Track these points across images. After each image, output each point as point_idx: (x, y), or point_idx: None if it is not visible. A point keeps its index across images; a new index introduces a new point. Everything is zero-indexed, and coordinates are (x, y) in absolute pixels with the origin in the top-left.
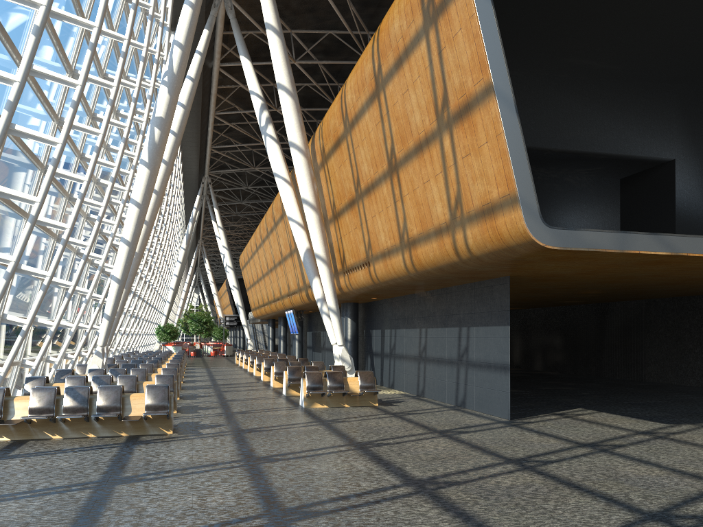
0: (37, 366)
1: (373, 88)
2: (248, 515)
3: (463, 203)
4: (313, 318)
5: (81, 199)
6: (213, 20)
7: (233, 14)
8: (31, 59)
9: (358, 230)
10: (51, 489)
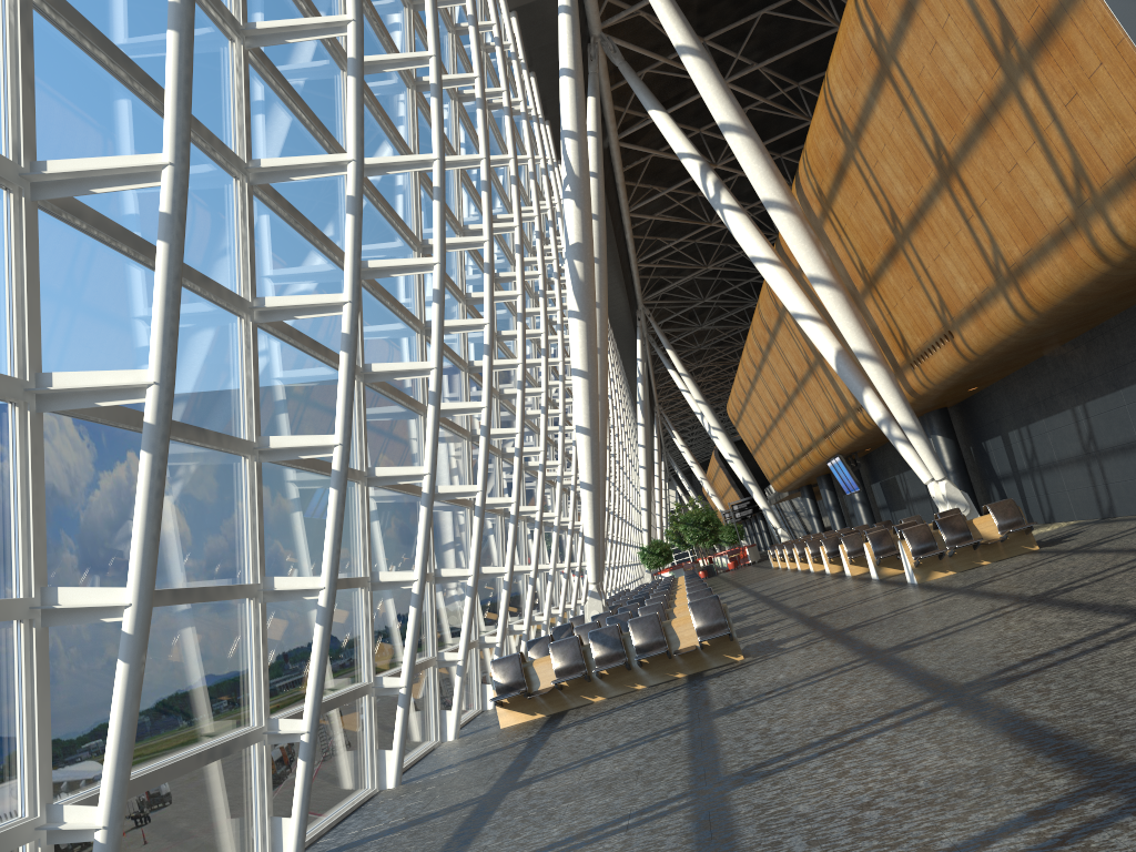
0: (528, 629)
1: (875, 65)
2: (912, 703)
3: (1090, 174)
4: (875, 460)
5: (521, 389)
6: (596, 79)
7: (619, 57)
8: (442, 230)
9: (915, 290)
10: (637, 740)
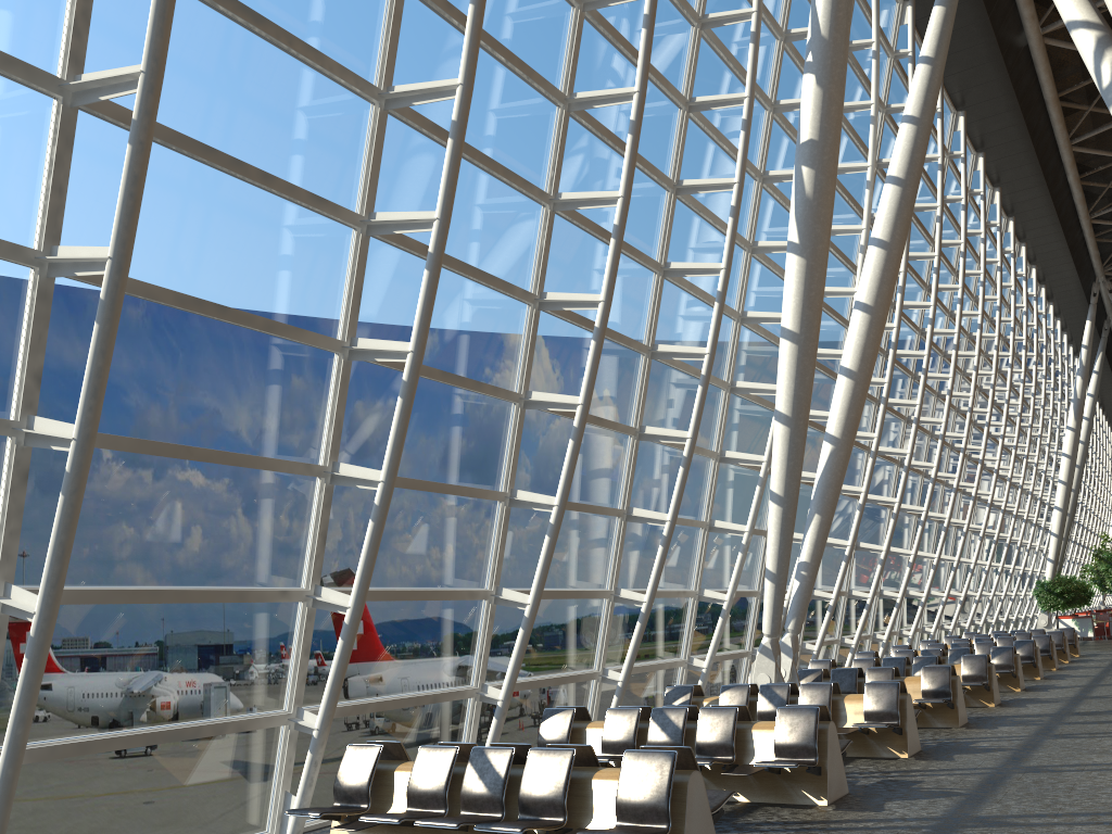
0: (624, 682)
1: None
2: None
3: None
4: None
5: (596, 340)
6: None
7: None
8: (159, 12)
9: None
10: None
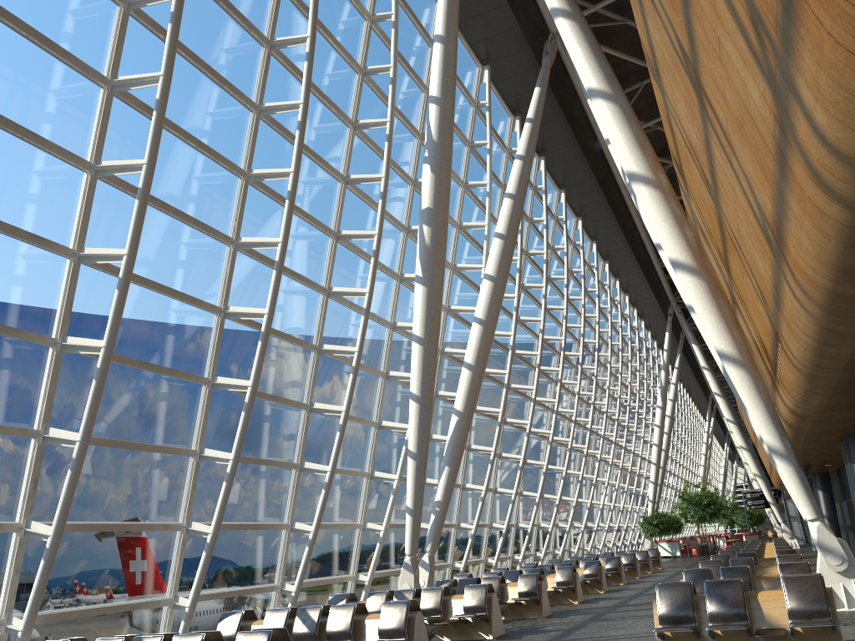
0: (297, 592)
1: None
2: None
3: (761, 9)
4: (842, 477)
5: (262, 340)
6: (546, 72)
7: None
8: None
9: (745, 277)
10: None
